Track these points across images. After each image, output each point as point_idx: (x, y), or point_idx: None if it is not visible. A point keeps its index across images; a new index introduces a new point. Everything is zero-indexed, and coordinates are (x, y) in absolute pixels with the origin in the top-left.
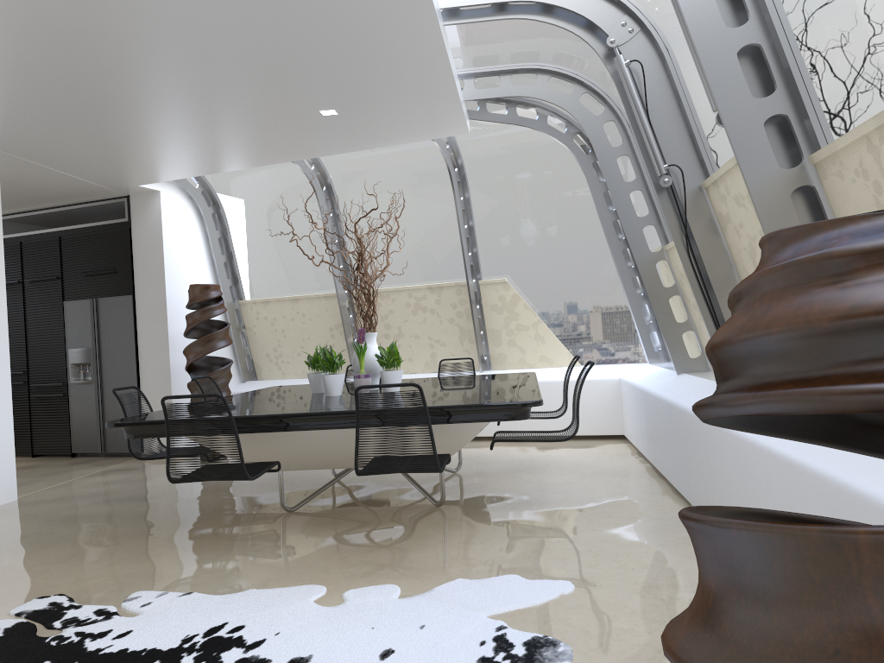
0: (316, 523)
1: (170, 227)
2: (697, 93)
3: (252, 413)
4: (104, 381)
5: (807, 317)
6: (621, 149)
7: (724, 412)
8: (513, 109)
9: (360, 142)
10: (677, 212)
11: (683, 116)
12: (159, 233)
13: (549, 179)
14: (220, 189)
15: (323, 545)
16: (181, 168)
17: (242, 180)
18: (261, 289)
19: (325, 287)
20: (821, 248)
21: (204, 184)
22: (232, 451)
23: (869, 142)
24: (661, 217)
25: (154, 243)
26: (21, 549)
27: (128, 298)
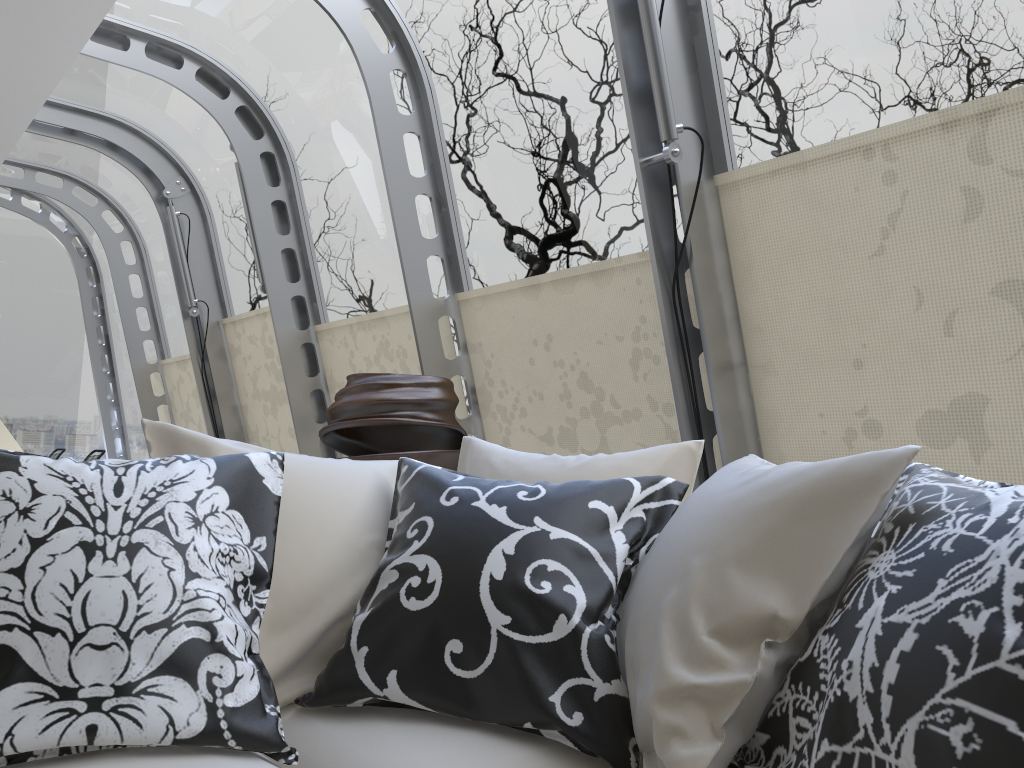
0: None
1: None
2: (230, 254)
3: None
4: None
5: (369, 399)
6: (134, 268)
7: (340, 427)
8: (18, 197)
9: None
10: (197, 337)
11: (213, 266)
12: None
13: (34, 271)
14: None
15: None
16: None
17: None
18: None
19: None
20: (373, 381)
21: None
22: None
23: (352, 328)
24: (162, 335)
25: None
26: None
27: None
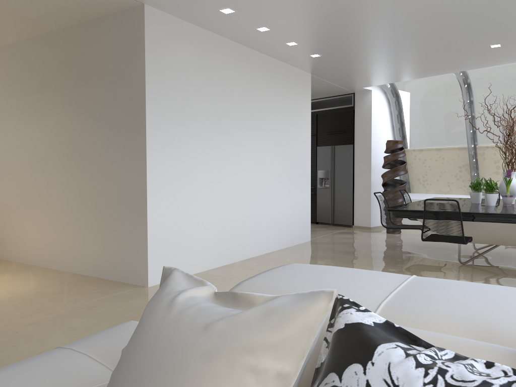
0: (483, 272)
1: (375, 109)
2: None
3: (461, 211)
4: (335, 187)
5: None
6: None
7: None
8: None
9: (504, 60)
10: None
11: None
12: (369, 112)
13: None
14: (400, 87)
15: (496, 283)
16: (391, 78)
17: (414, 82)
18: (418, 143)
19: (458, 143)
20: None
21: (392, 85)
22: (458, 229)
23: None
24: None
25: (366, 117)
26: (335, 262)
27: (350, 146)
